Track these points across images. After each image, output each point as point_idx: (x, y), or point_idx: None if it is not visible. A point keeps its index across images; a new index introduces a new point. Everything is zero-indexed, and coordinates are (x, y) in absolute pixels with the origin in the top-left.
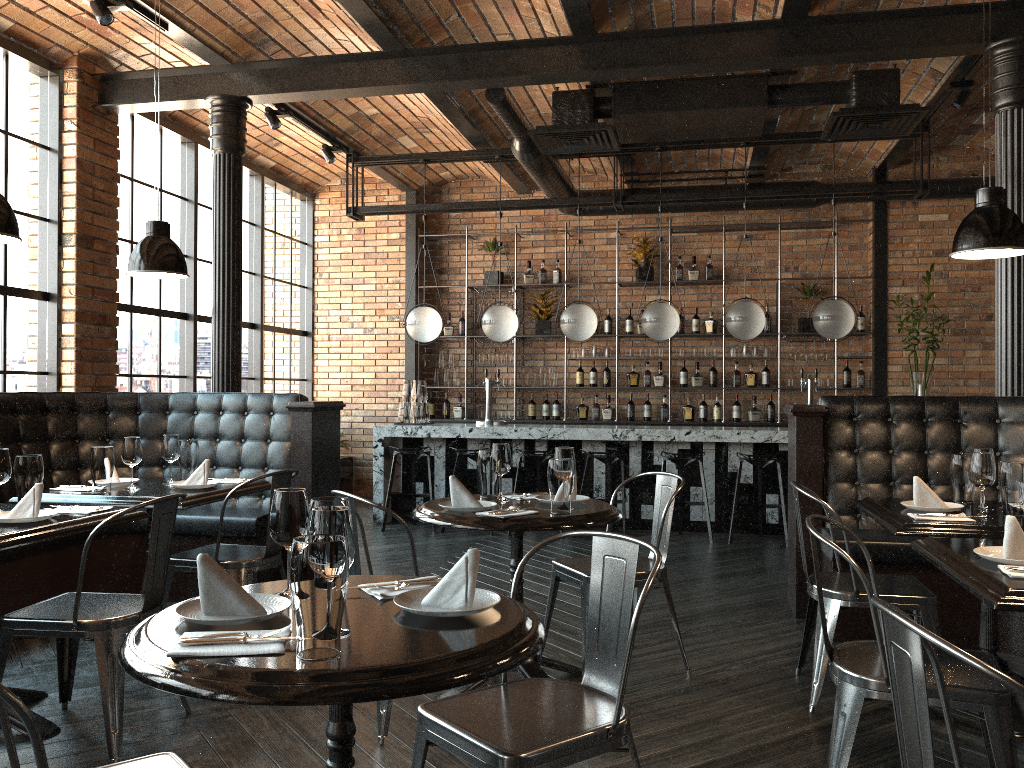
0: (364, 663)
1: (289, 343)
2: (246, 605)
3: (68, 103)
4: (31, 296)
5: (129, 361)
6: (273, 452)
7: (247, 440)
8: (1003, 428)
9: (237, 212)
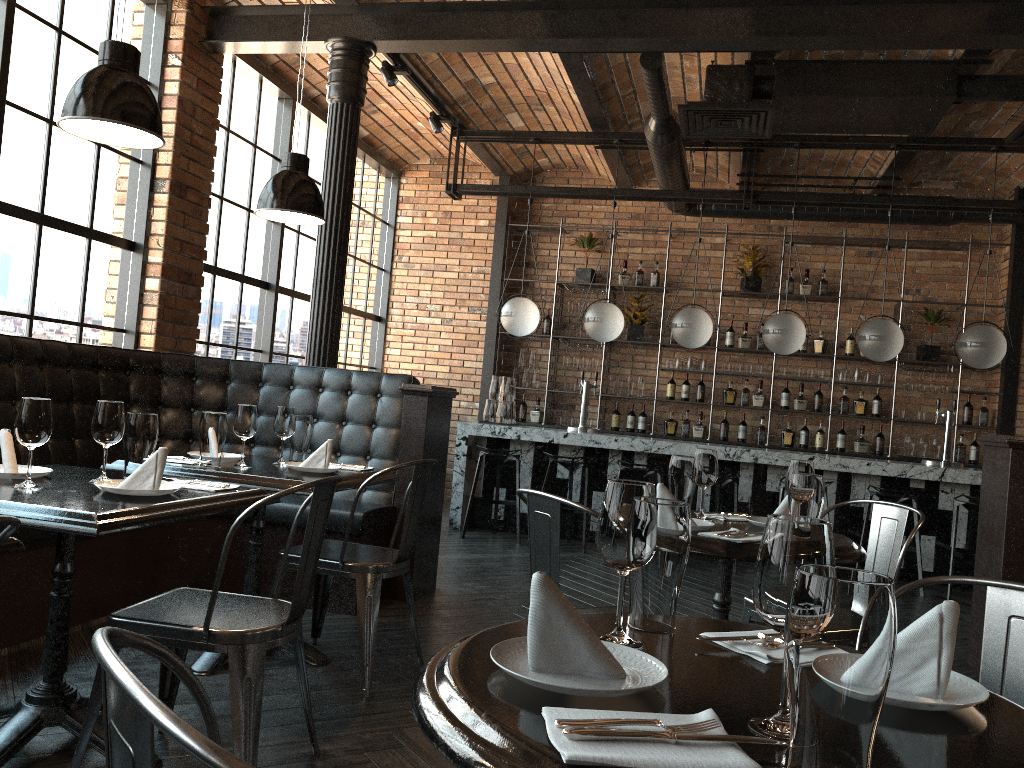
0: None
1: (362, 327)
2: (602, 662)
3: (174, 35)
4: (116, 243)
5: (207, 328)
6: (378, 439)
7: (349, 423)
8: None
9: (350, 169)
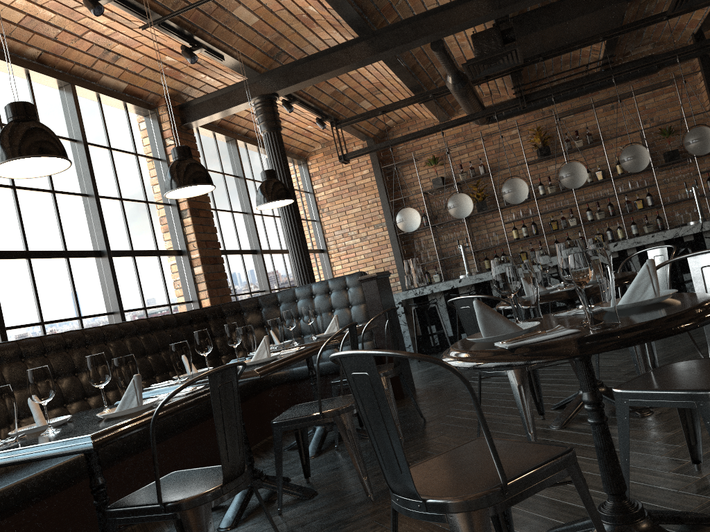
0: (646, 320)
1: (314, 259)
2: (512, 327)
3: (165, 128)
4: (172, 254)
5: (232, 286)
6: (355, 313)
7: (335, 309)
8: None
9: (286, 168)
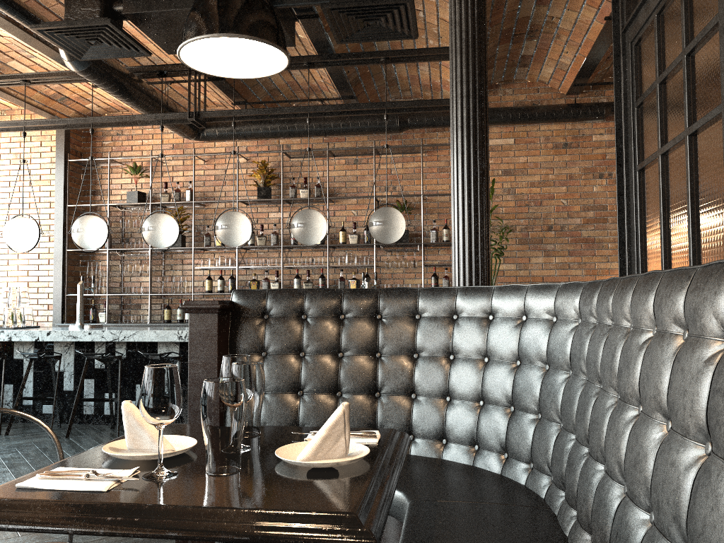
0: None
1: None
2: None
3: None
4: None
5: None
6: None
7: None
8: (422, 325)
9: None
